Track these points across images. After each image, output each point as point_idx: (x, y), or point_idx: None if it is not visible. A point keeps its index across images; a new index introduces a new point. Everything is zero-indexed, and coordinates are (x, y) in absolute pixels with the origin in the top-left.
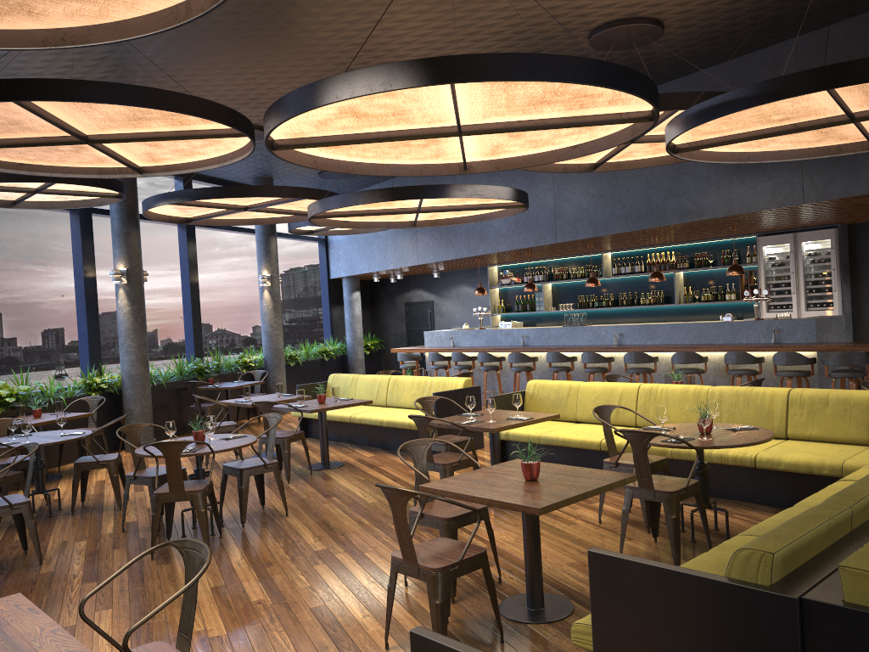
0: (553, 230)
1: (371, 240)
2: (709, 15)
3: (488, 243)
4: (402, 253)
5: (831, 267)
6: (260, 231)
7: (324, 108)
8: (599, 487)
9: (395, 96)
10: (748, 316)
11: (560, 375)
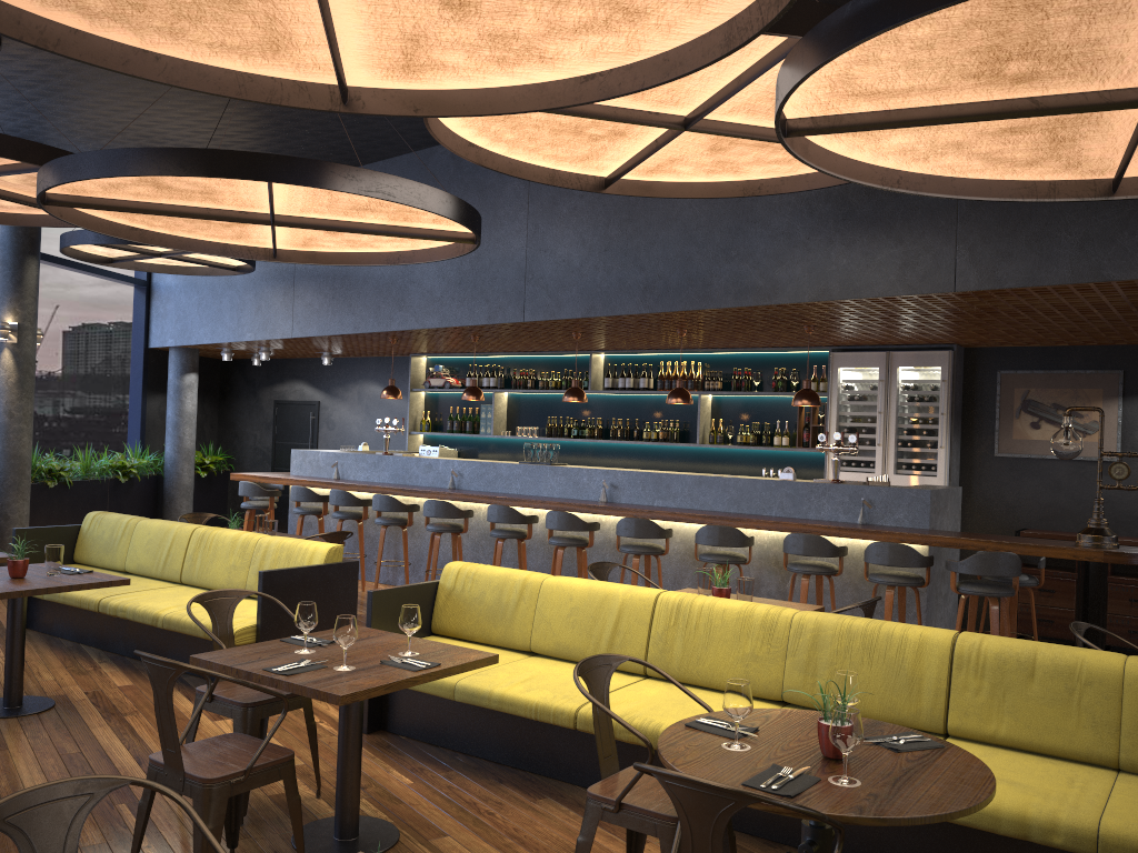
0: (520, 300)
1: (220, 291)
2: None
3: (410, 312)
4: (269, 316)
5: (938, 410)
6: (7, 244)
7: None
8: None
9: None
10: (804, 473)
11: (508, 543)
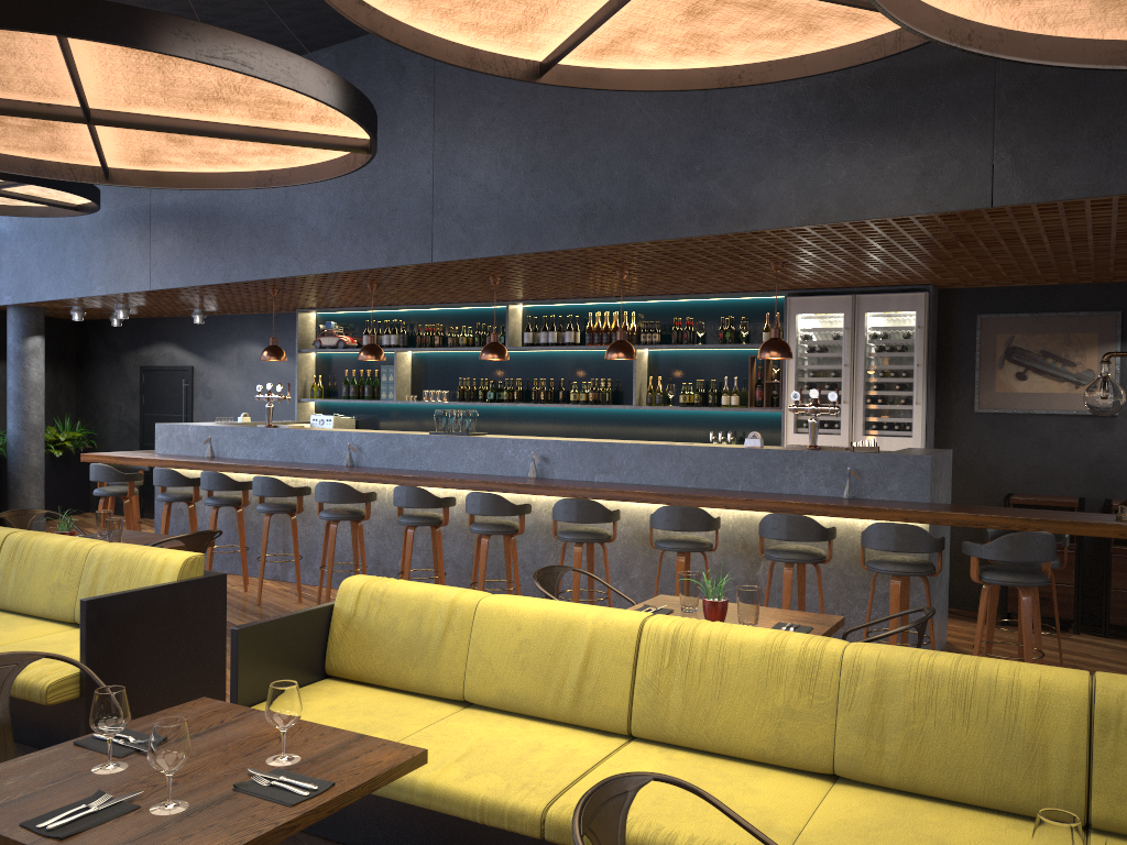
0: (427, 236)
1: (63, 237)
2: None
3: (292, 254)
4: (122, 265)
5: (913, 361)
6: None
7: None
8: None
9: None
10: None
11: (419, 529)
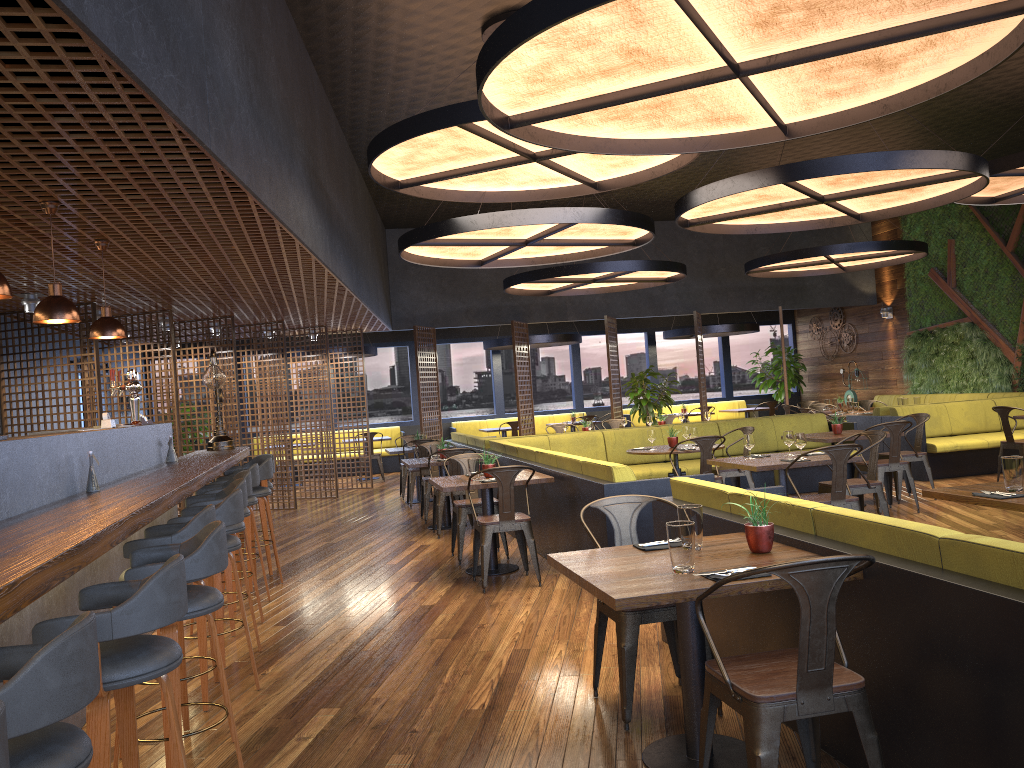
0: (204, 105)
1: None
2: (474, 61)
3: None
4: None
5: None
6: None
7: (932, 189)
8: (810, 433)
9: (883, 200)
10: None
11: None
